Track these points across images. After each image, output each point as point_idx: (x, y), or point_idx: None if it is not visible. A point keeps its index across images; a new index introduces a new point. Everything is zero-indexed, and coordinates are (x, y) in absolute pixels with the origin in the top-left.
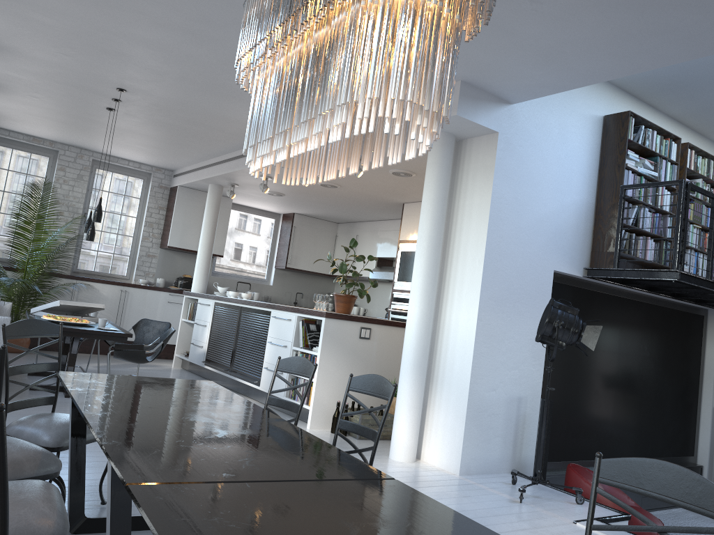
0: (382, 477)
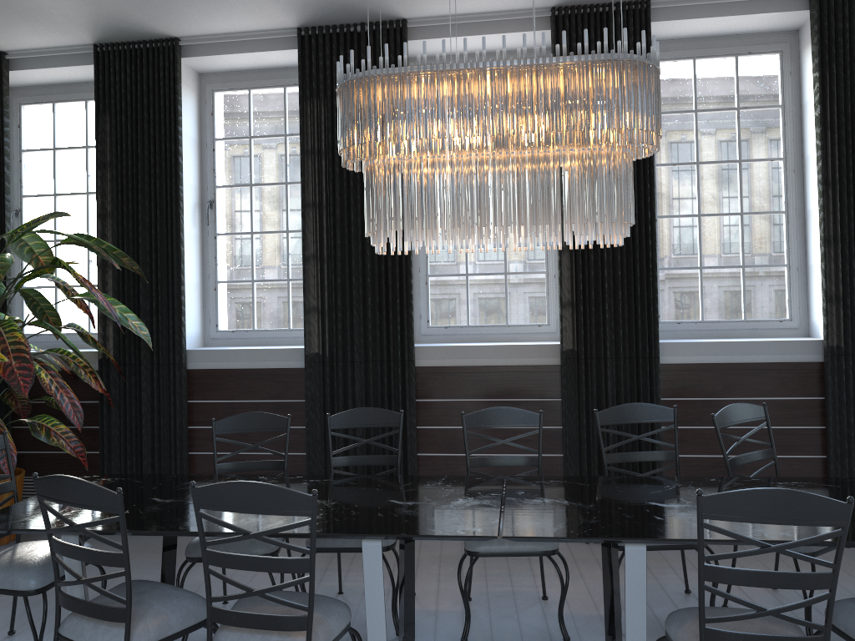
0: (505, 532)
